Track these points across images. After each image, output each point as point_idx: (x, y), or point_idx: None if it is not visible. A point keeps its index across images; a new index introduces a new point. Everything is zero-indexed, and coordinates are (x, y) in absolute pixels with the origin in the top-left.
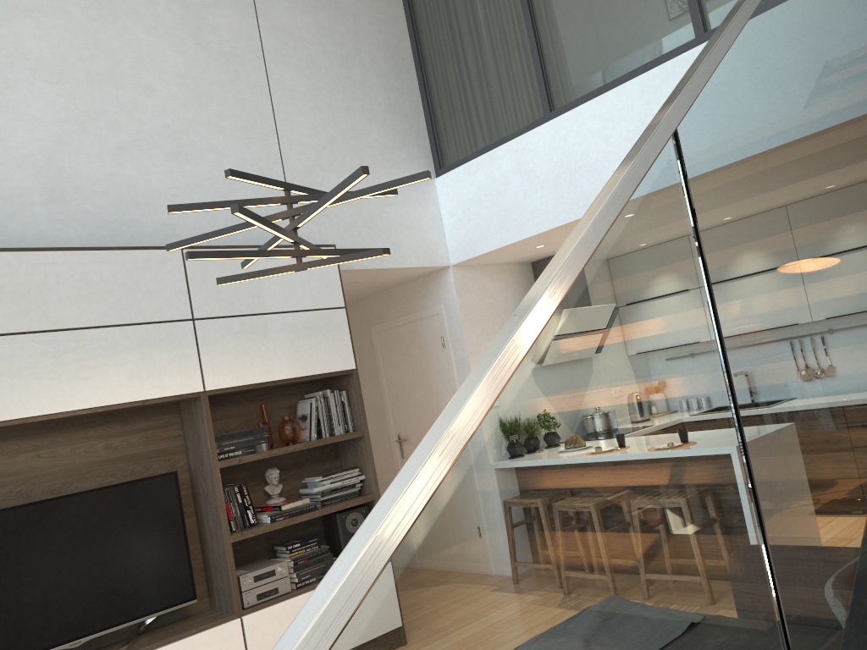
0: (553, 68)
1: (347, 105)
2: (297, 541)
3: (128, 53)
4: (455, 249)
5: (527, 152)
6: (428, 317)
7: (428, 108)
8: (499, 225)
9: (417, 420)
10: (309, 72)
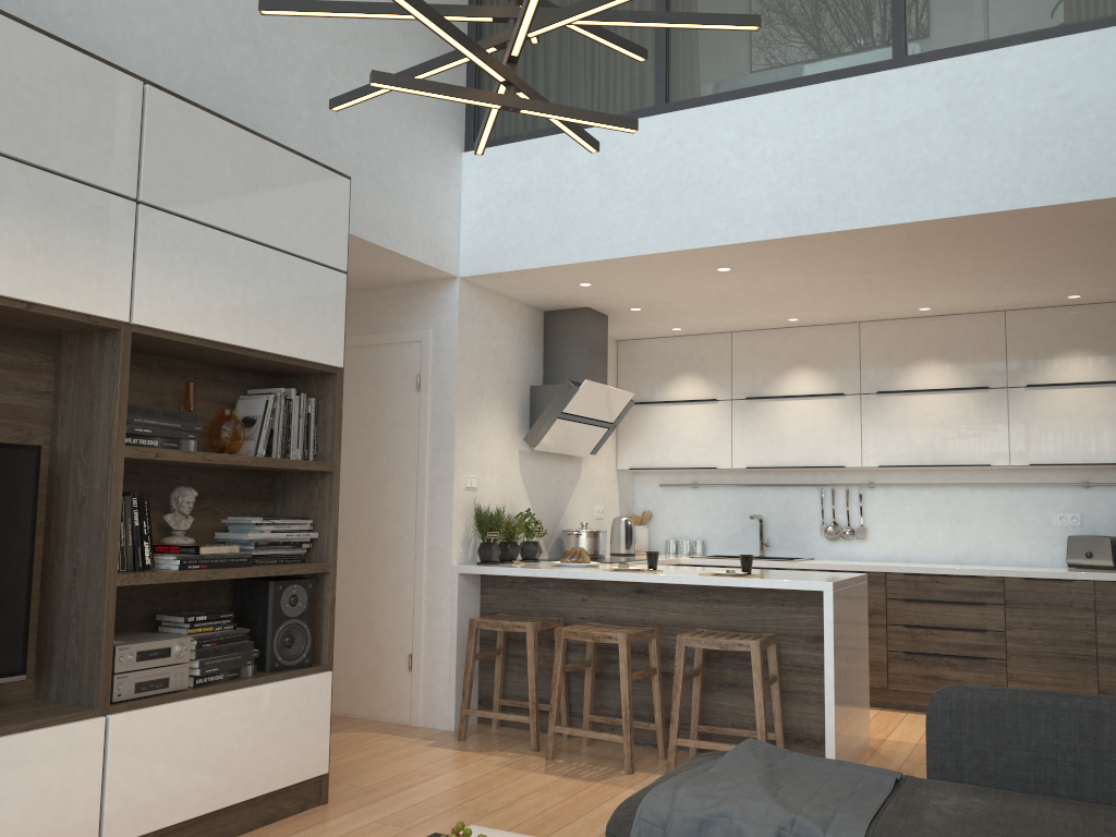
0: (682, 48)
1: None
2: (199, 613)
3: None
4: (473, 256)
5: (619, 148)
6: (403, 344)
7: None
8: (552, 236)
9: (345, 488)
10: None
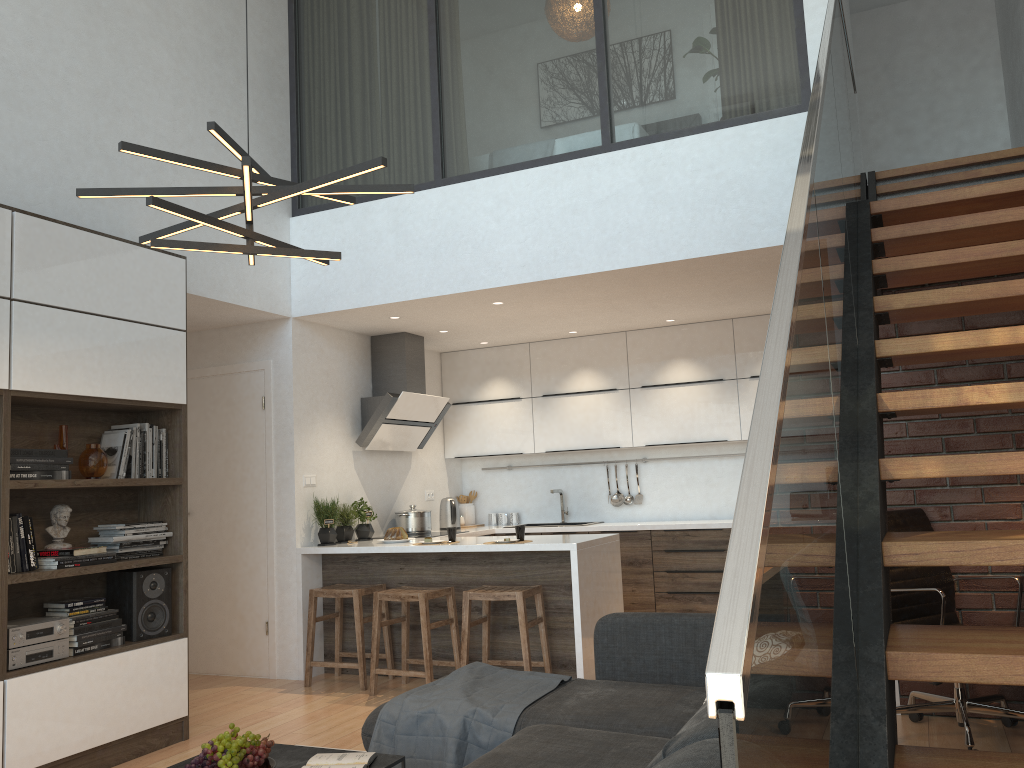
0: (453, 135)
1: (213, 107)
2: (77, 600)
3: None
4: (301, 300)
5: (408, 213)
6: (250, 372)
7: (297, 139)
8: (362, 283)
9: (210, 491)
10: (178, 56)
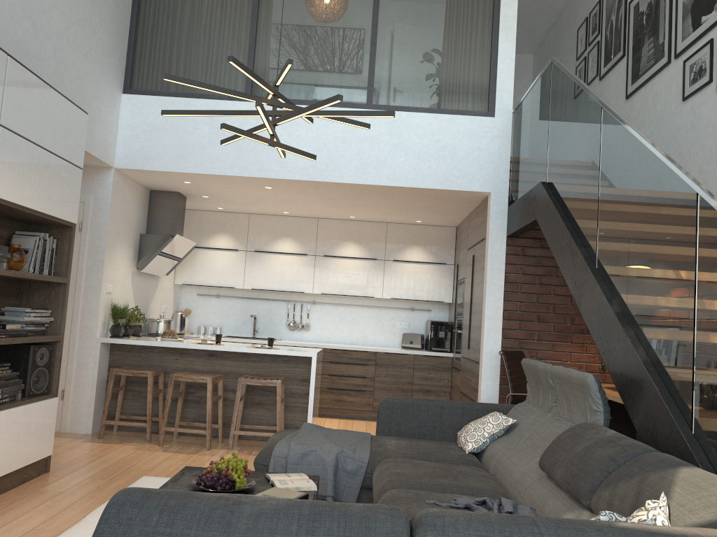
0: (262, 68)
1: None
2: None
3: None
4: (124, 157)
5: None
6: None
7: (134, 37)
8: (178, 155)
9: None
10: None
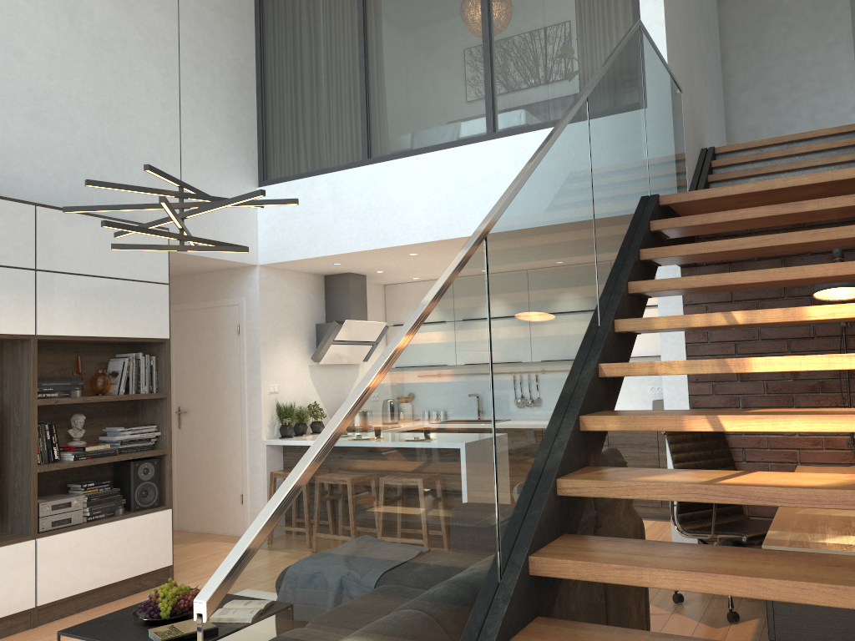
0: (376, 124)
1: (194, 107)
2: (91, 481)
3: (6, 15)
4: (265, 252)
5: (343, 186)
6: (229, 306)
7: (262, 126)
8: (309, 240)
9: (201, 395)
10: (165, 71)
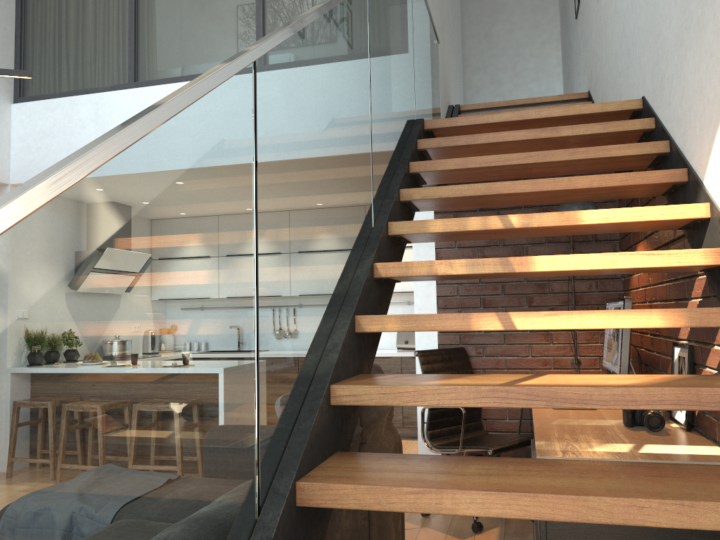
0: (144, 48)
1: None
2: None
3: None
4: (18, 171)
5: (106, 107)
6: None
7: (21, 41)
8: None
9: None
10: None
